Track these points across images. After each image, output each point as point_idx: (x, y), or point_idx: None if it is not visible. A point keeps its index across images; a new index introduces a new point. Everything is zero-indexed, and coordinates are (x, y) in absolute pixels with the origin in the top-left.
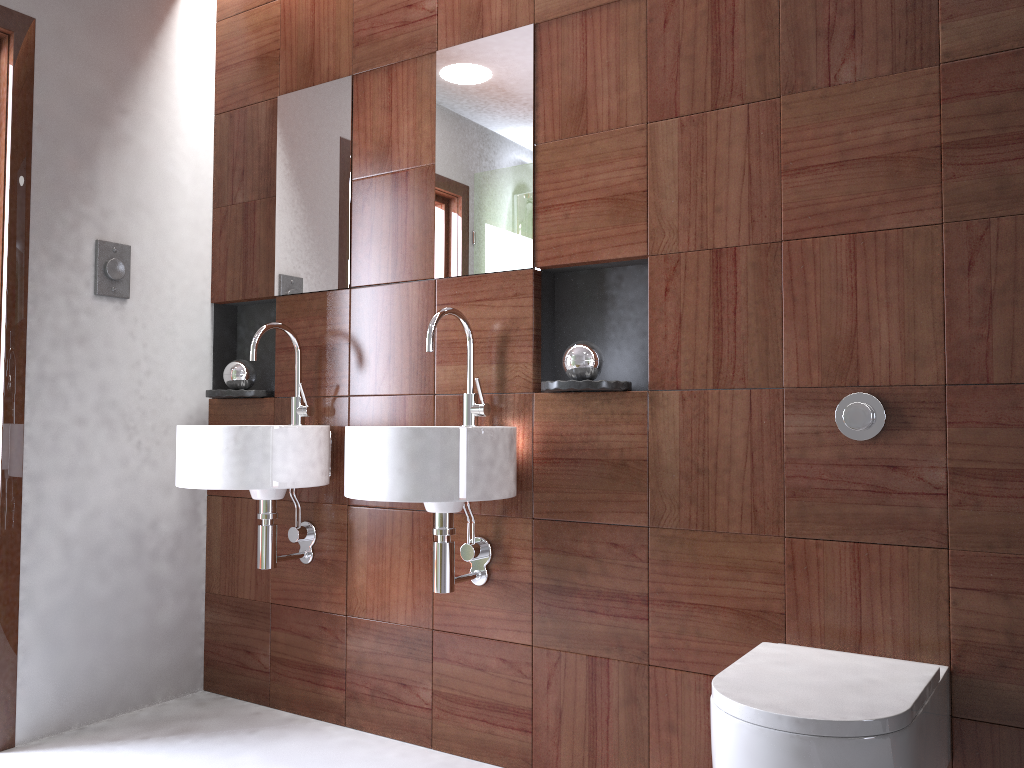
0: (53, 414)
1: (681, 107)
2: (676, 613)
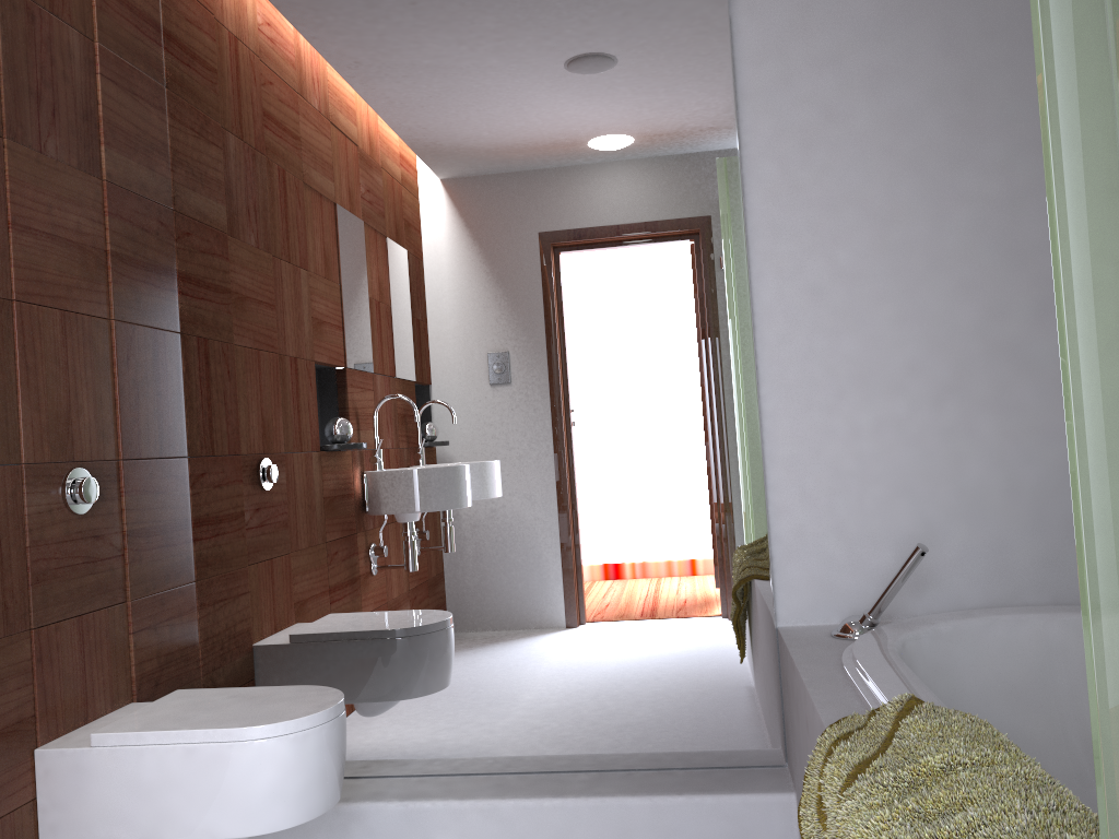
0: None
1: None
2: None
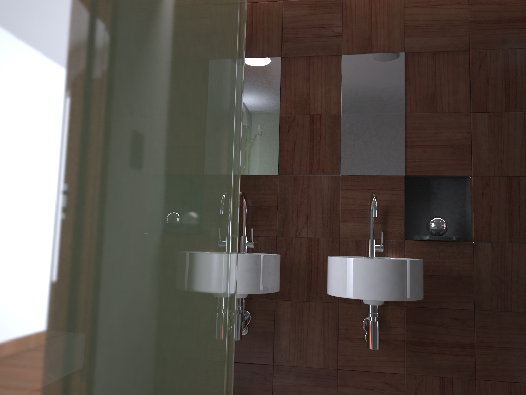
0: None
1: (489, 107)
2: (490, 352)
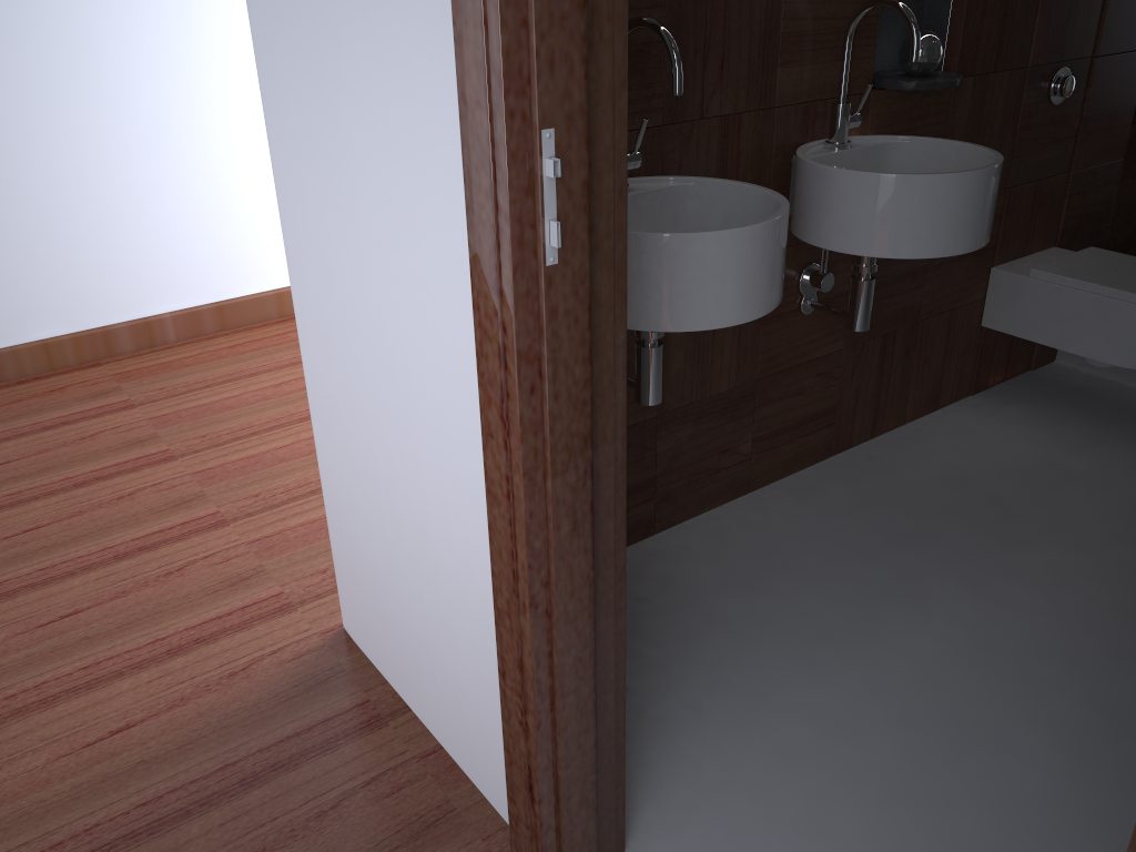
0: None
1: None
2: (941, 272)
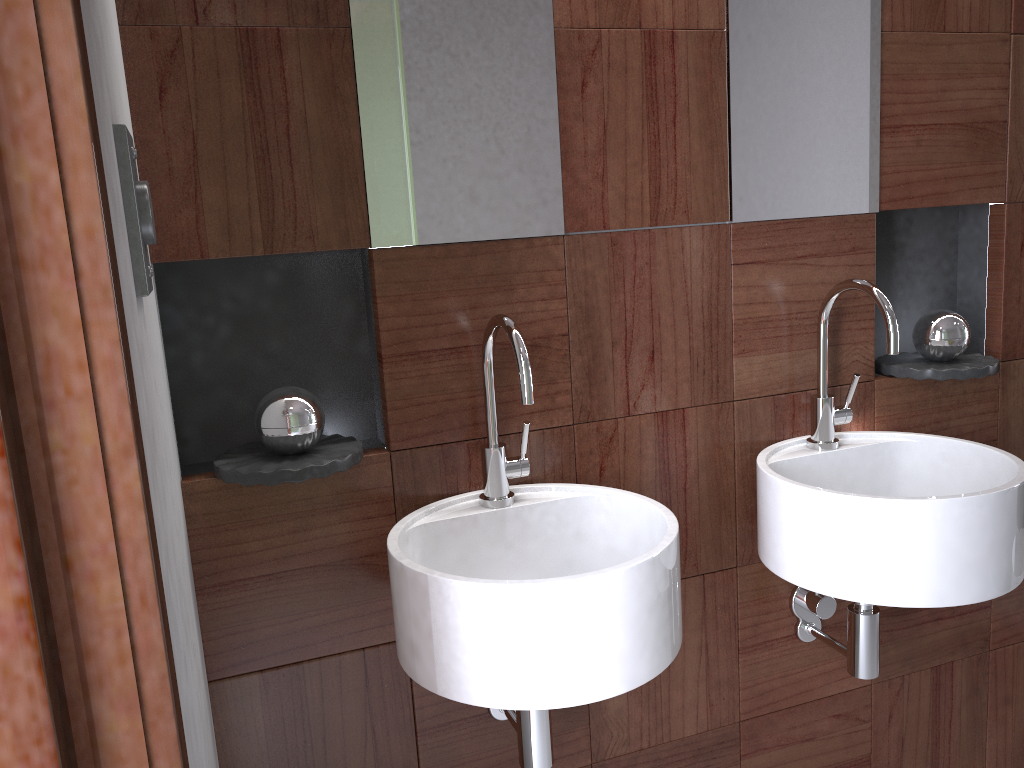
0: (182, 685)
1: None
2: (1015, 590)
